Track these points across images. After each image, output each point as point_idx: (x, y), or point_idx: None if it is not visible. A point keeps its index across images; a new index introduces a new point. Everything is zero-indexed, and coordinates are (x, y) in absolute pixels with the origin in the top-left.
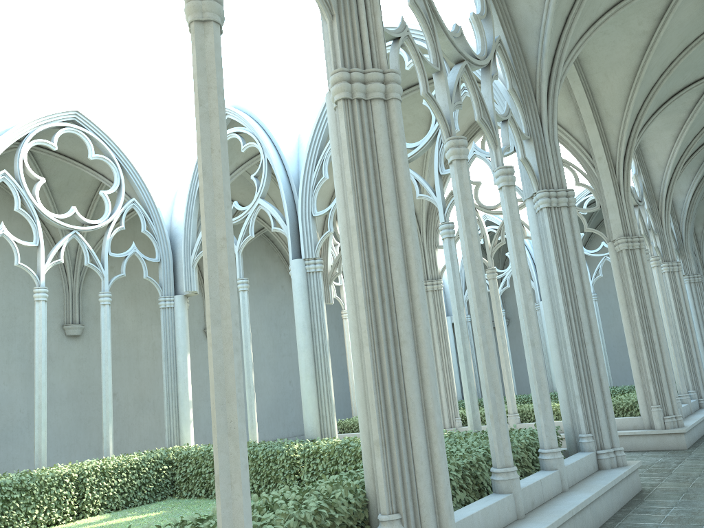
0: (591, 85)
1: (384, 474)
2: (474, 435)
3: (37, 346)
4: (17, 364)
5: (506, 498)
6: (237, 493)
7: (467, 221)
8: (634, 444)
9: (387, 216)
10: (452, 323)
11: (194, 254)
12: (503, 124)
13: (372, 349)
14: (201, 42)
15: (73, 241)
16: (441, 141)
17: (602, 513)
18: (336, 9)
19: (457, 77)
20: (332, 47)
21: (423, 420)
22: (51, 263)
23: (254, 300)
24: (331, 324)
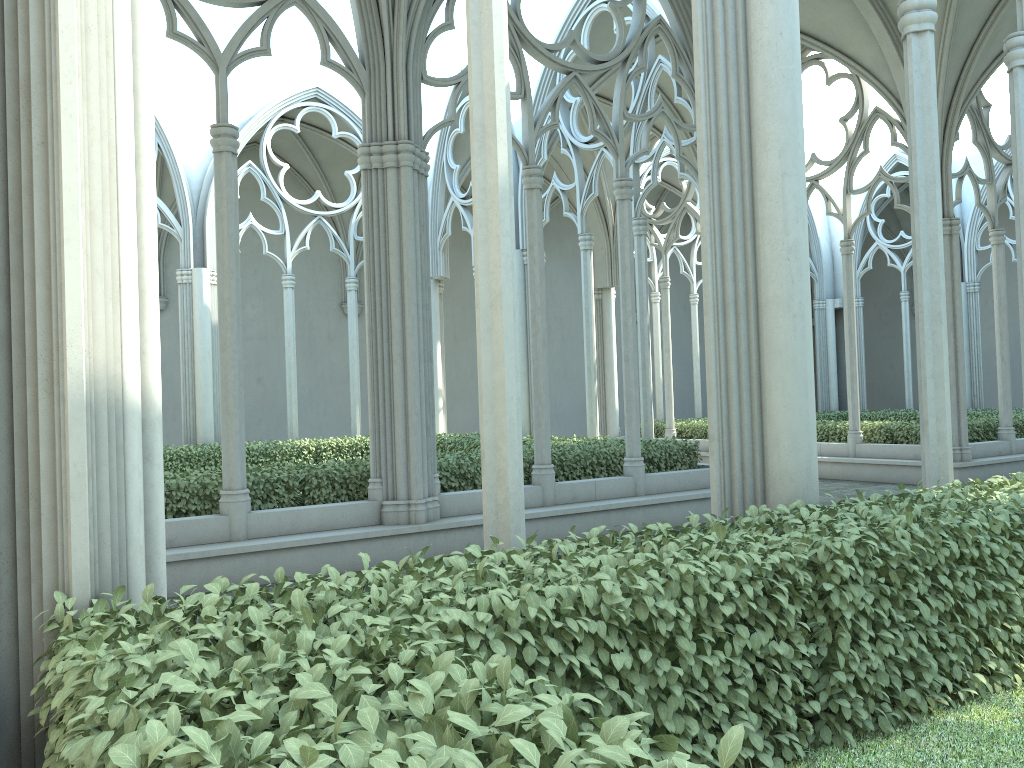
0: (894, 15)
1: (373, 451)
2: (604, 442)
3: (286, 331)
4: (298, 343)
5: (529, 488)
6: (231, 446)
7: (531, 248)
8: (905, 476)
9: (390, 264)
10: (836, 308)
11: (439, 236)
12: (647, 123)
13: (372, 365)
14: (218, 167)
15: (347, 214)
16: (638, 123)
17: (670, 519)
18: (368, 87)
19: (552, 96)
20: (363, 121)
21: (404, 418)
22: (297, 251)
23: (567, 274)
24: (678, 304)
